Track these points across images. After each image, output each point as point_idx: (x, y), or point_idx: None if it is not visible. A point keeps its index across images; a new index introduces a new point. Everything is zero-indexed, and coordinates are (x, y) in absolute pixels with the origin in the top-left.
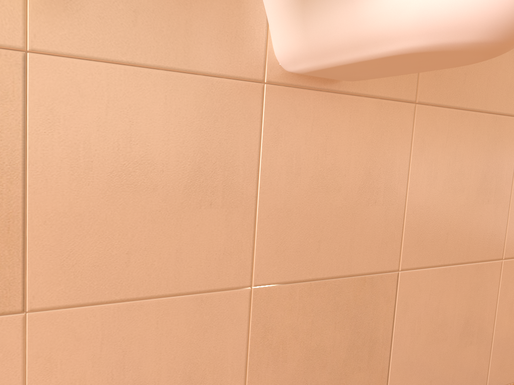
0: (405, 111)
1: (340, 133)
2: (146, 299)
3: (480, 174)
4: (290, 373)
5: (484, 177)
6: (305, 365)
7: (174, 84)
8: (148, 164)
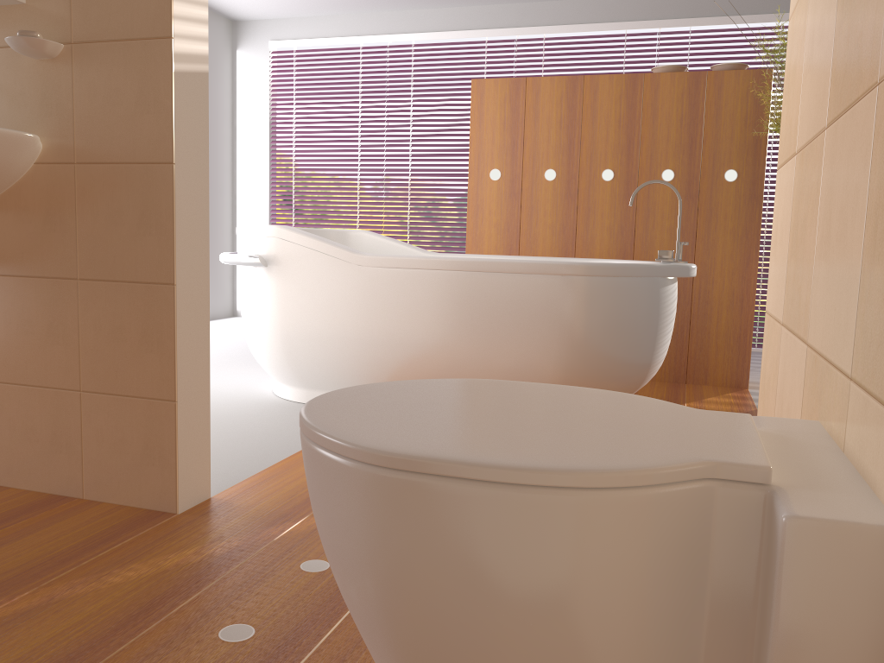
0: None
1: None
2: None
3: (47, 322)
4: None
5: (51, 325)
6: None
7: None
8: None
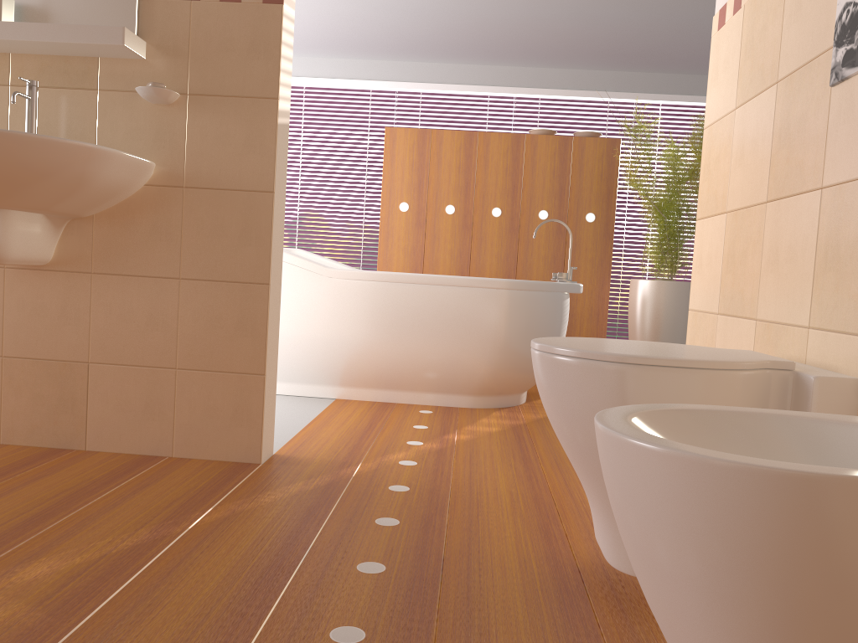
0: (85, 277)
1: (45, 289)
2: None
3: (147, 313)
4: (24, 403)
5: (151, 315)
6: (33, 401)
7: None
8: None
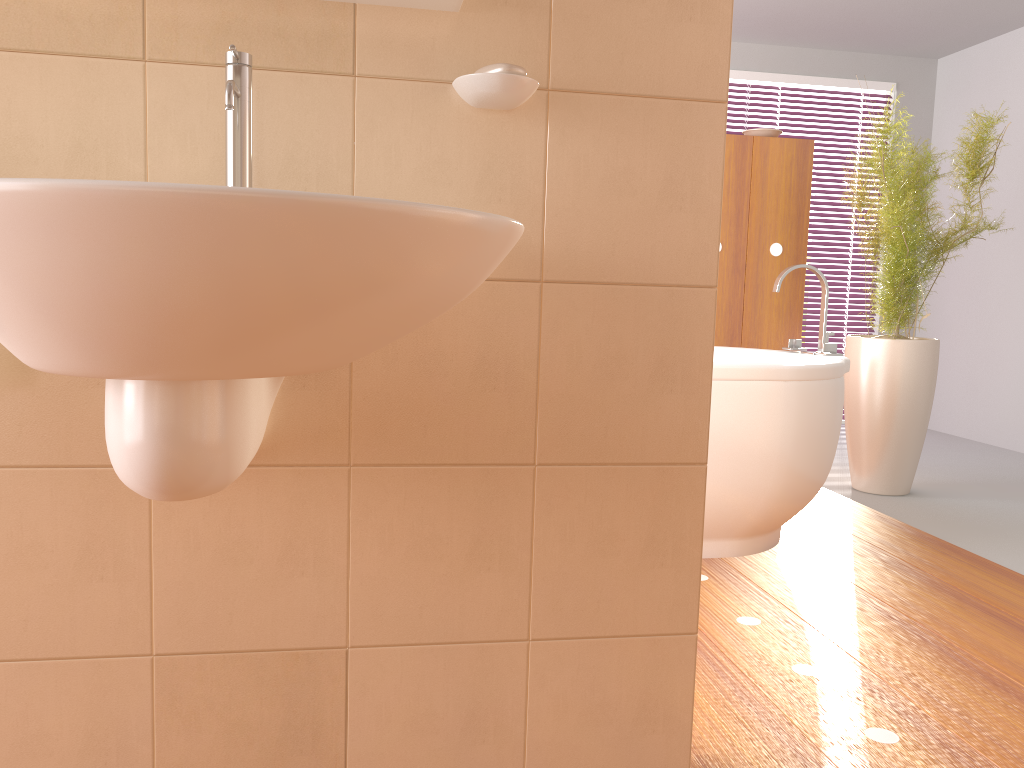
0: (334, 475)
1: (247, 505)
2: (45, 660)
3: (469, 537)
4: (207, 744)
5: (476, 541)
6: (226, 739)
7: (59, 478)
8: (39, 545)
